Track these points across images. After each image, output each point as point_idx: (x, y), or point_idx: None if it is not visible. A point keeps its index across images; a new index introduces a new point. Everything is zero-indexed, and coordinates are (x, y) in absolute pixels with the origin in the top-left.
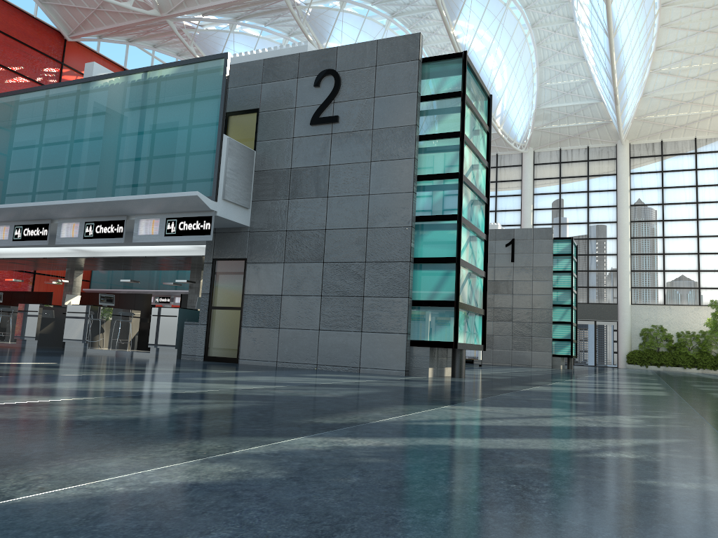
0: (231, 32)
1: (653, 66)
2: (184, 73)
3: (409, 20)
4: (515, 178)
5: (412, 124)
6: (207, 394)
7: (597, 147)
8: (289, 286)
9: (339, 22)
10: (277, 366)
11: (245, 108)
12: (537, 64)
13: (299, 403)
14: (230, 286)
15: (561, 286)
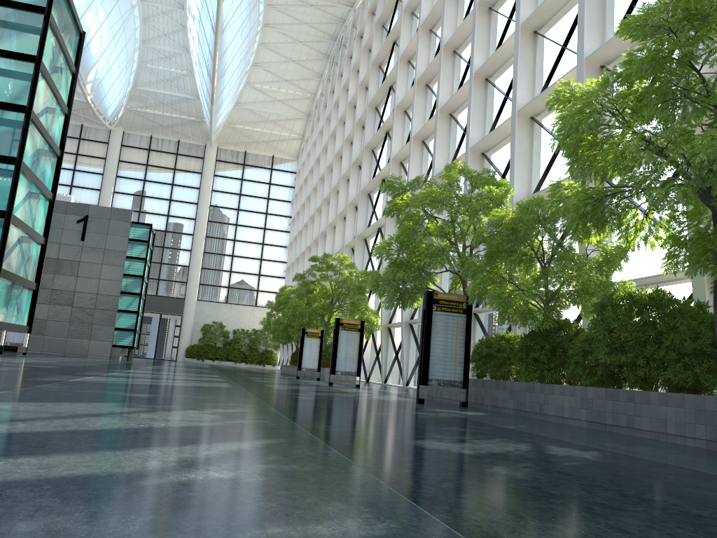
0: None
1: (248, 80)
2: None
3: None
4: (99, 155)
5: None
6: None
7: (188, 143)
8: None
9: None
10: None
11: None
12: (141, 41)
13: None
14: None
15: (133, 273)
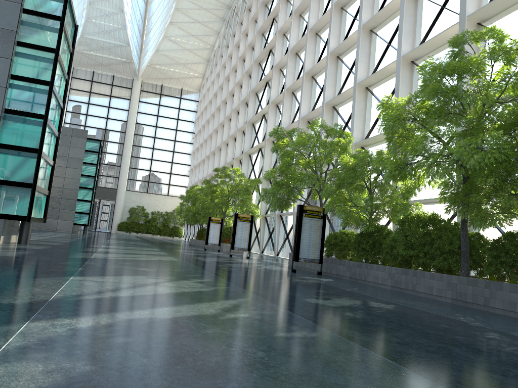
0: None
1: (166, 34)
2: None
3: None
4: None
5: (13, 29)
6: None
7: (120, 77)
8: None
9: None
10: None
11: None
12: (88, 3)
13: None
14: None
15: (88, 174)
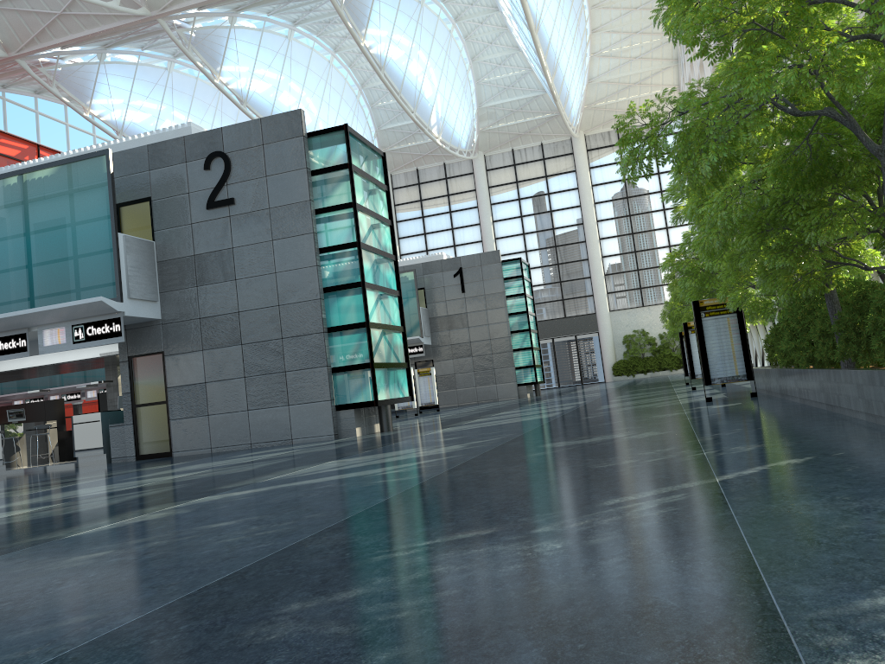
0: (101, 63)
1: (593, 50)
2: (64, 173)
3: (315, 27)
4: (468, 189)
5: (306, 199)
6: (146, 486)
7: (552, 142)
8: (211, 373)
9: (231, 40)
10: (212, 452)
11: (136, 197)
12: (470, 60)
13: (216, 479)
14: (151, 382)
15: (517, 311)
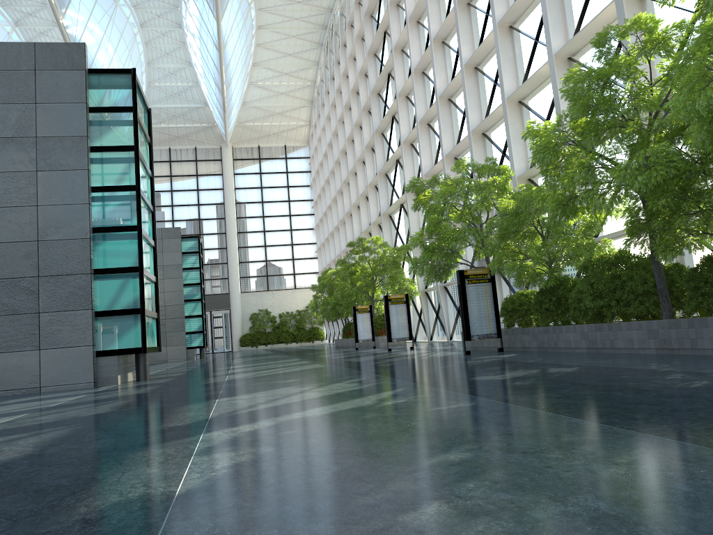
0: None
1: (251, 80)
2: None
3: None
4: None
5: (83, 135)
6: None
7: (204, 148)
8: None
9: None
10: None
11: None
12: (146, 64)
13: (103, 420)
14: None
15: (192, 282)
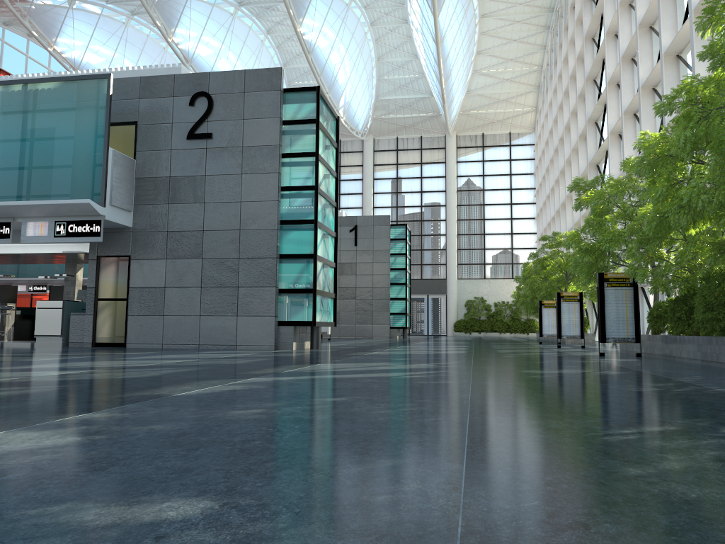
0: (70, 8)
1: (475, 68)
2: (66, 89)
3: (256, 10)
4: (356, 164)
5: (276, 144)
6: (158, 365)
7: (429, 137)
8: (171, 279)
9: (187, 8)
10: (163, 348)
11: (124, 120)
12: (376, 59)
13: (226, 366)
14: (115, 280)
15: (398, 267)
